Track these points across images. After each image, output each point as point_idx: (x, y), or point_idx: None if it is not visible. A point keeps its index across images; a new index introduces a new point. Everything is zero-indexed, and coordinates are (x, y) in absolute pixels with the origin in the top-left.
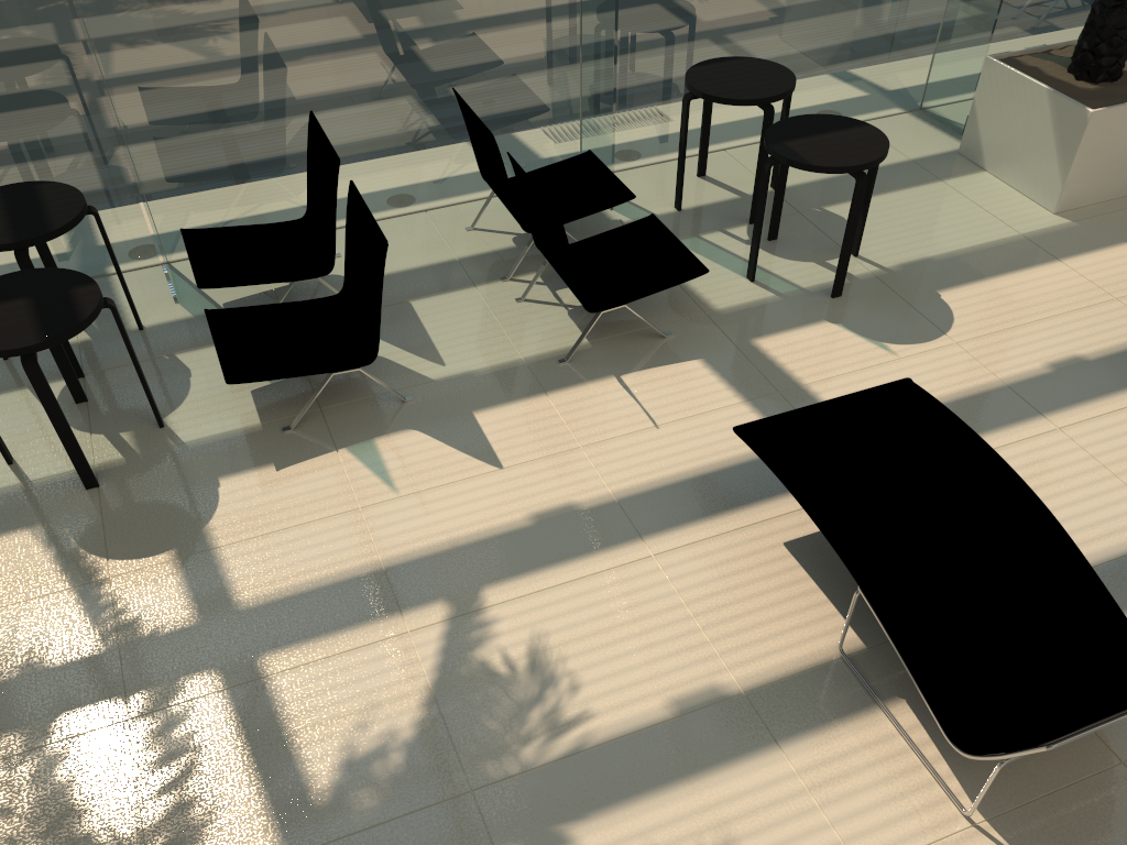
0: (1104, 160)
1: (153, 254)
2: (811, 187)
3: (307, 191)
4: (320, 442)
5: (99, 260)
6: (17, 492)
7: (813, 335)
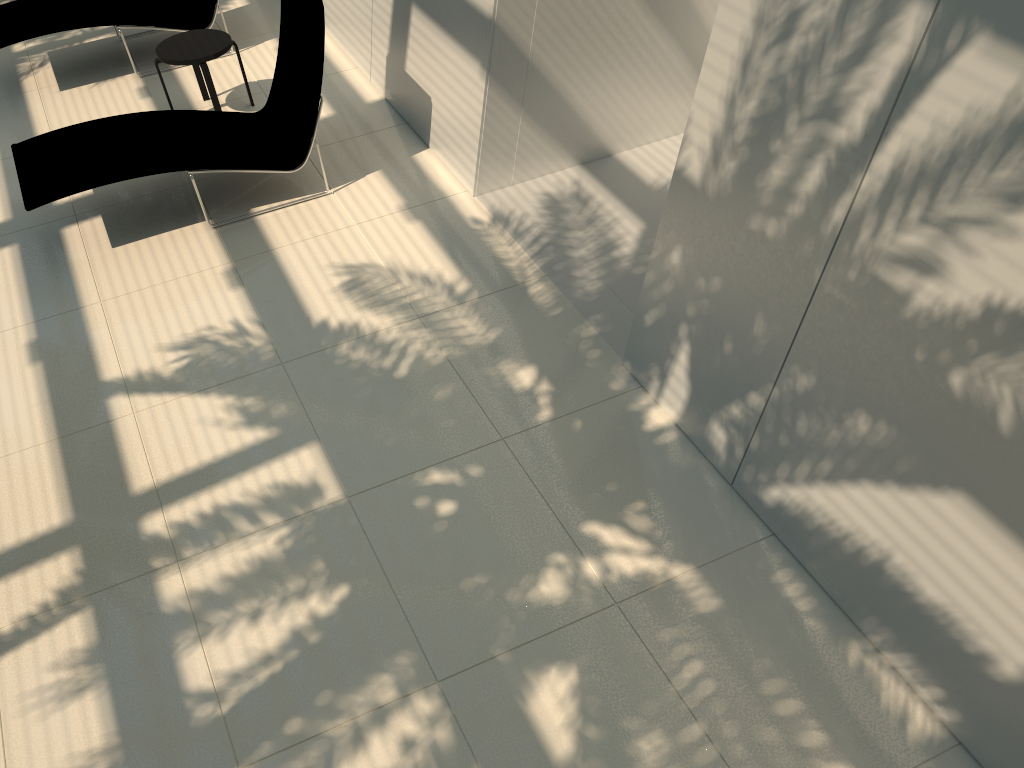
0: None
1: None
2: None
3: None
4: None
5: None
6: None
7: None
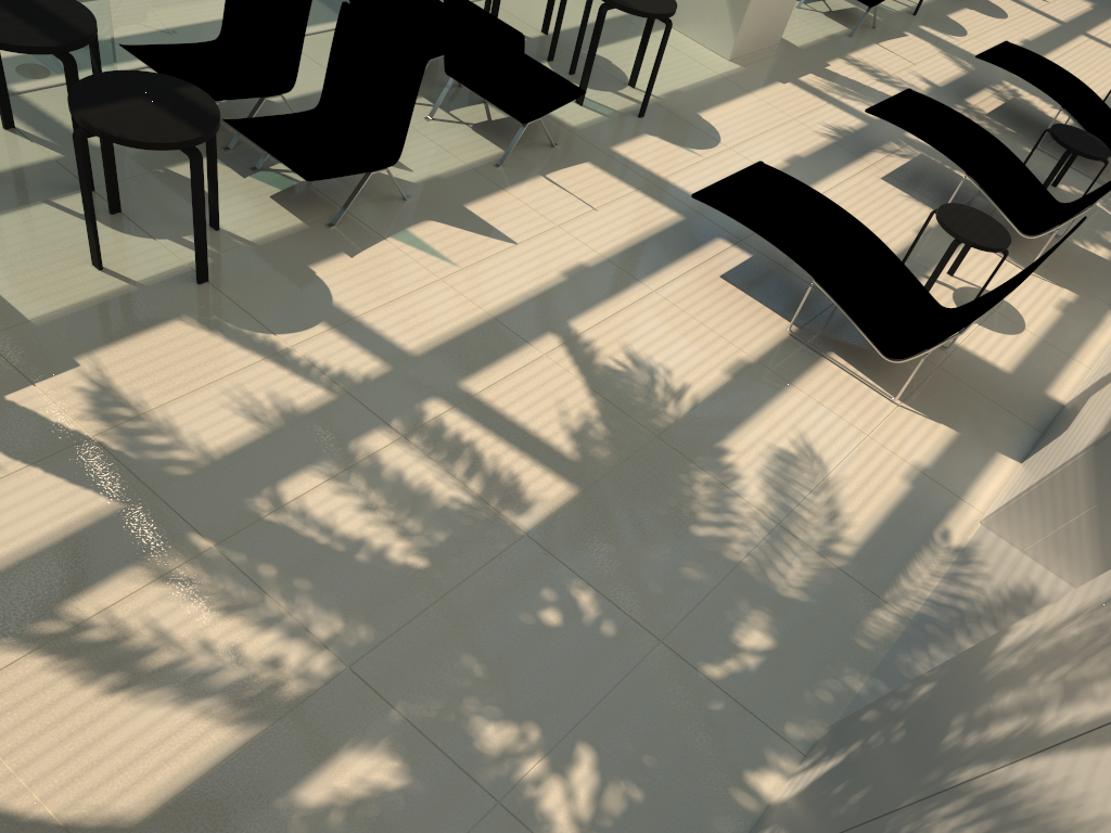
0: (755, 22)
1: (60, 73)
2: (570, 34)
3: (225, 13)
4: (367, 234)
5: (11, 76)
6: (133, 292)
7: (646, 144)
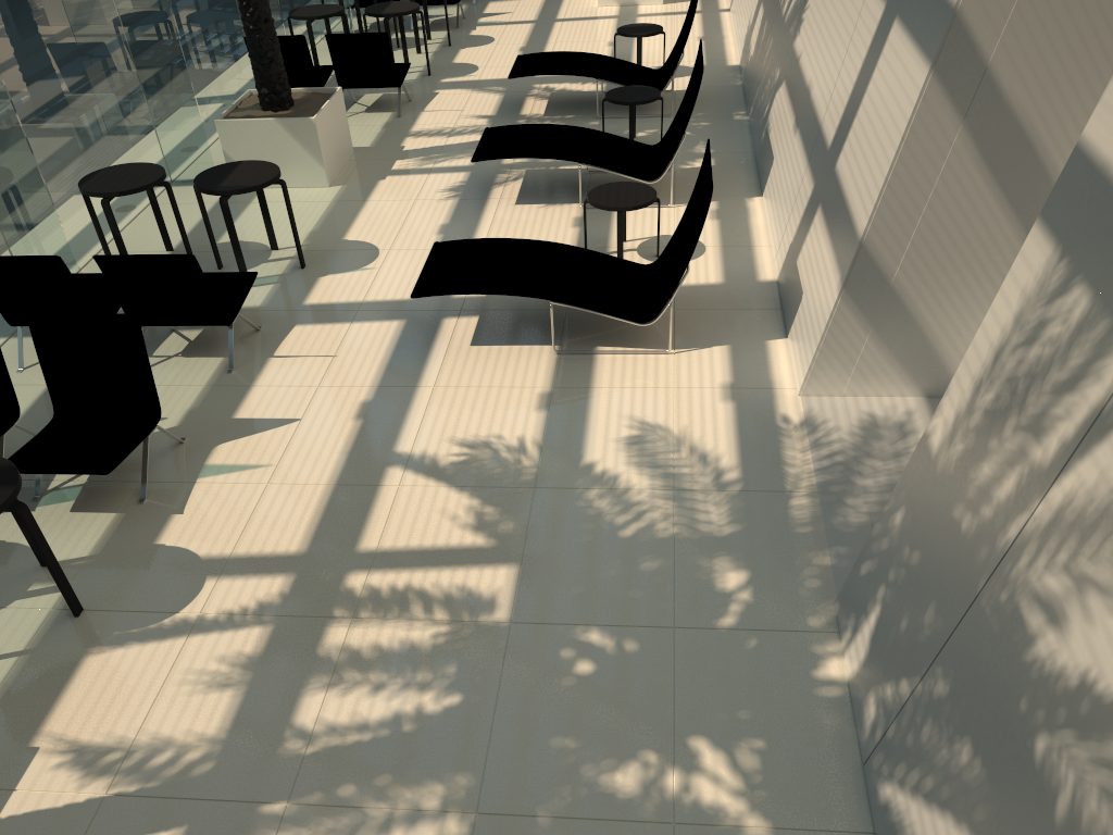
0: (330, 145)
1: None
2: (191, 239)
3: None
4: (178, 488)
5: None
6: (28, 659)
7: (326, 284)
